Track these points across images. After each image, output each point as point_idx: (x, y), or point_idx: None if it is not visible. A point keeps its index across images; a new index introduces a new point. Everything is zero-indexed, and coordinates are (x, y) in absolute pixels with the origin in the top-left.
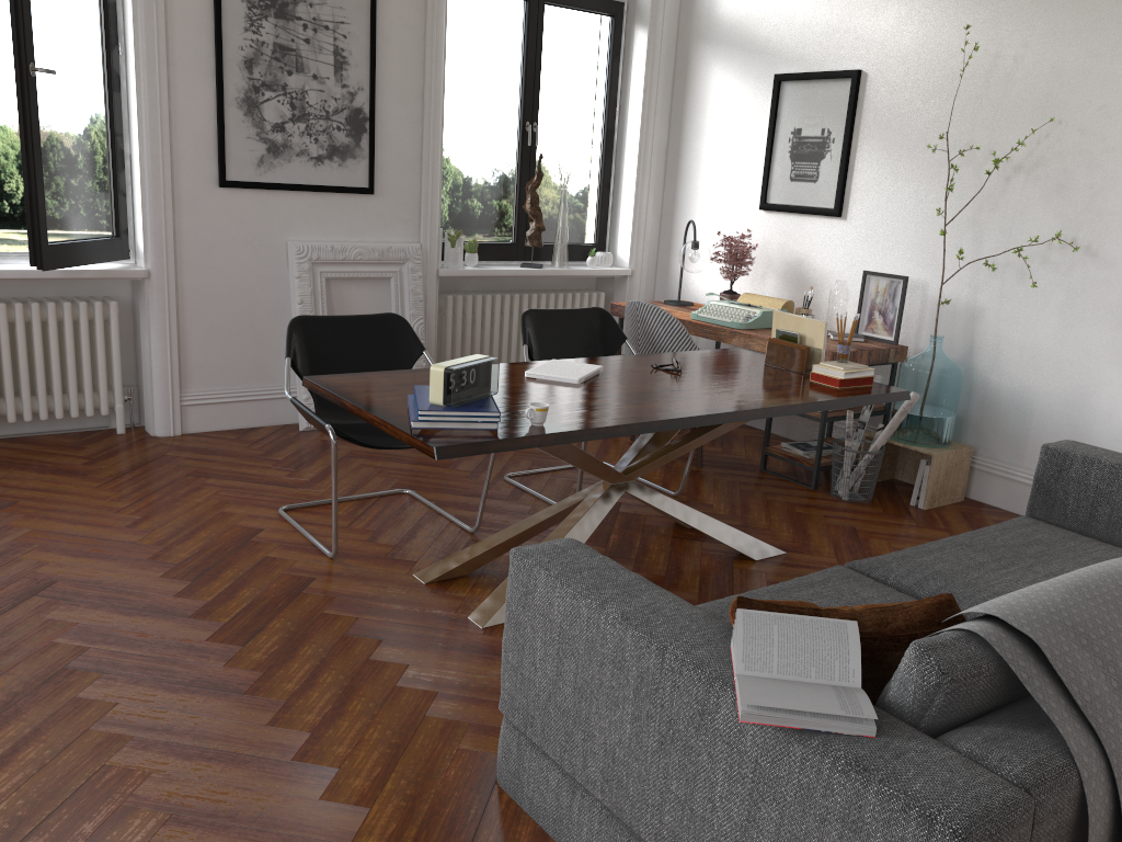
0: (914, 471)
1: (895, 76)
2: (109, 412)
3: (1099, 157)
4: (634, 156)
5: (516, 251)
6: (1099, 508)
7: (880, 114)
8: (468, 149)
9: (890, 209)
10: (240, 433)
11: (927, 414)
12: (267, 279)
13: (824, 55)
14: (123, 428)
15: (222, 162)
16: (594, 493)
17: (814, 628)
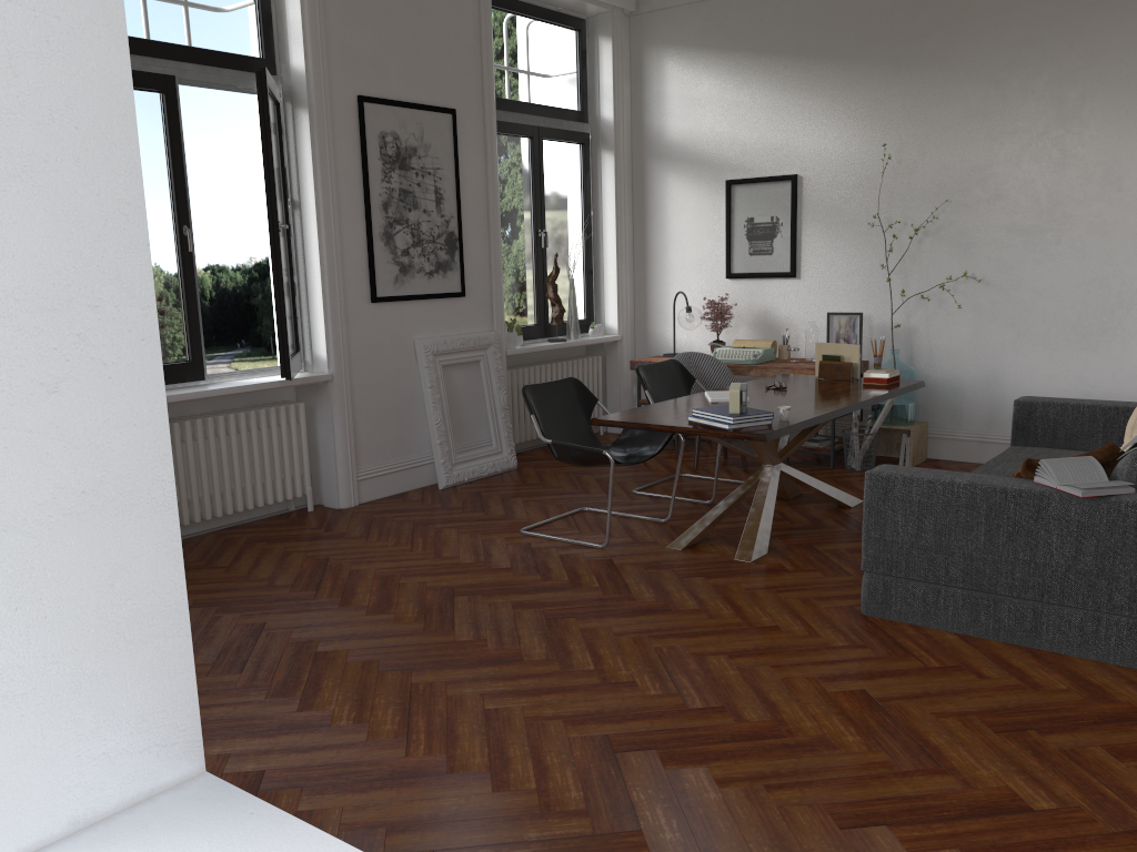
0: (886, 447)
1: (825, 177)
2: (302, 494)
3: (980, 222)
4: (613, 248)
5: (540, 331)
6: (1058, 431)
7: (816, 204)
8: (504, 255)
9: (834, 268)
10: (400, 497)
11: (900, 403)
12: (404, 371)
13: (765, 165)
14: (312, 506)
15: (374, 283)
16: (765, 474)
17: (1077, 461)
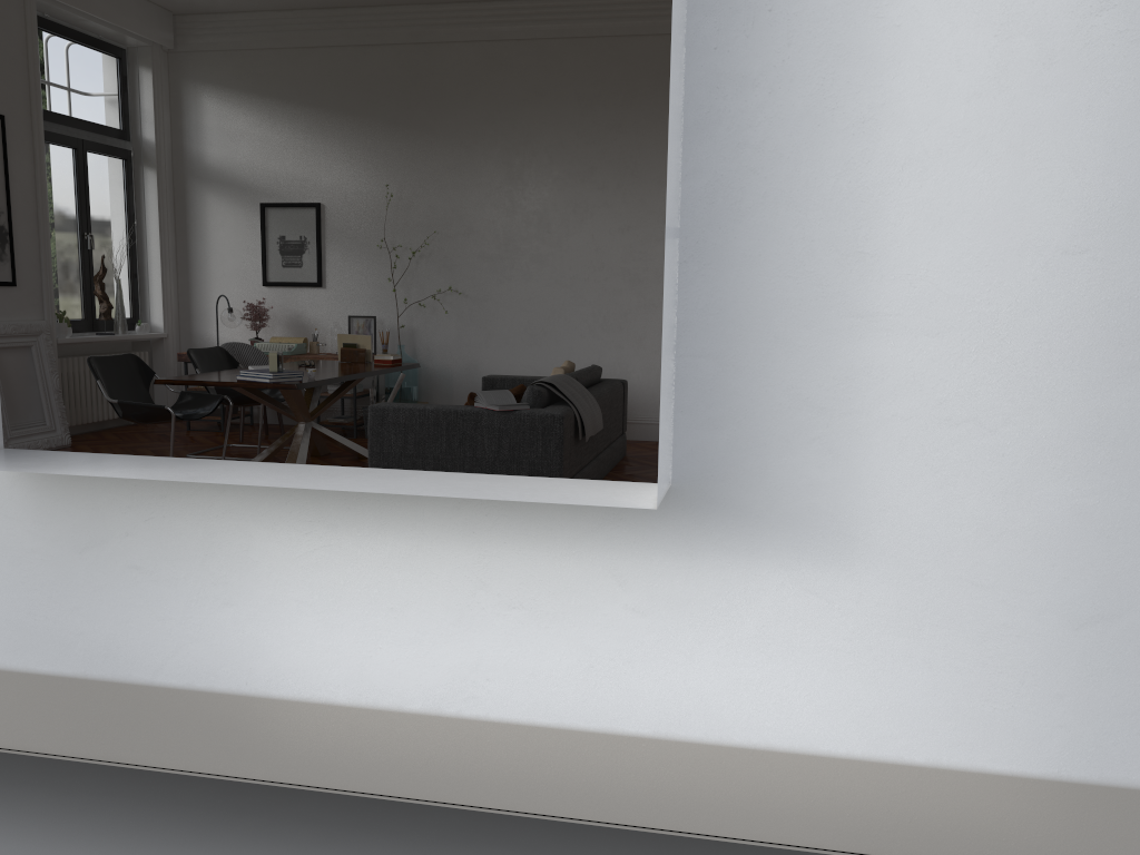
0: None
1: (343, 207)
2: None
3: (460, 249)
4: (158, 254)
5: (88, 325)
6: None
7: (337, 228)
8: (51, 253)
9: (353, 281)
10: None
11: (407, 386)
12: None
13: (293, 193)
14: None
15: None
16: (299, 428)
17: (499, 392)
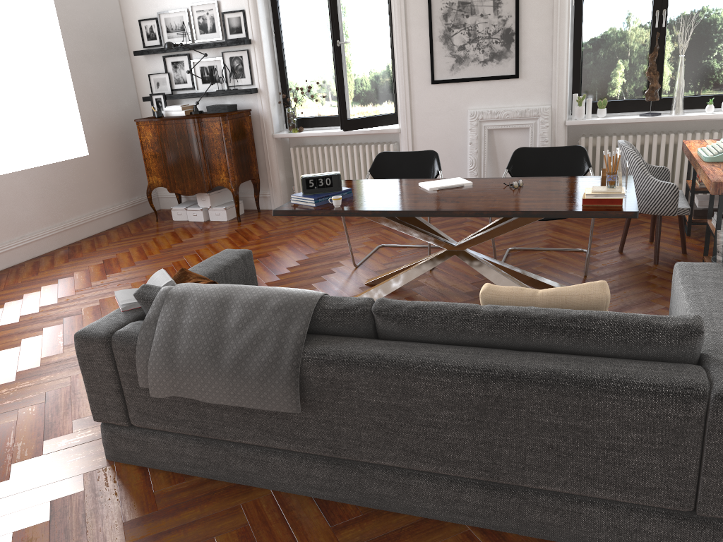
0: None
1: None
2: None
3: None
4: None
5: (647, 104)
6: None
7: None
8: (606, 38)
9: None
10: None
11: None
12: (457, 131)
13: None
14: None
15: (432, 71)
16: (437, 253)
17: (162, 279)
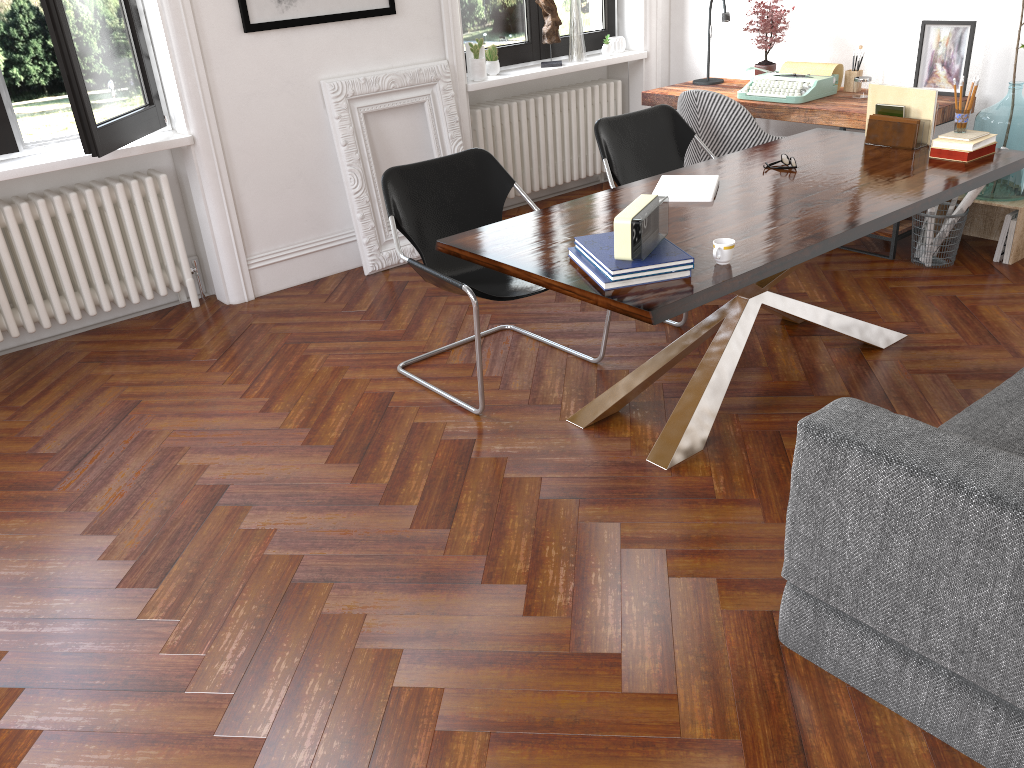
0: (984, 225)
1: None
2: (180, 288)
3: None
4: None
5: (532, 51)
6: None
7: None
8: None
9: None
10: (310, 288)
11: None
12: (307, 124)
13: None
14: (197, 301)
15: (244, 5)
16: (733, 311)
17: None
